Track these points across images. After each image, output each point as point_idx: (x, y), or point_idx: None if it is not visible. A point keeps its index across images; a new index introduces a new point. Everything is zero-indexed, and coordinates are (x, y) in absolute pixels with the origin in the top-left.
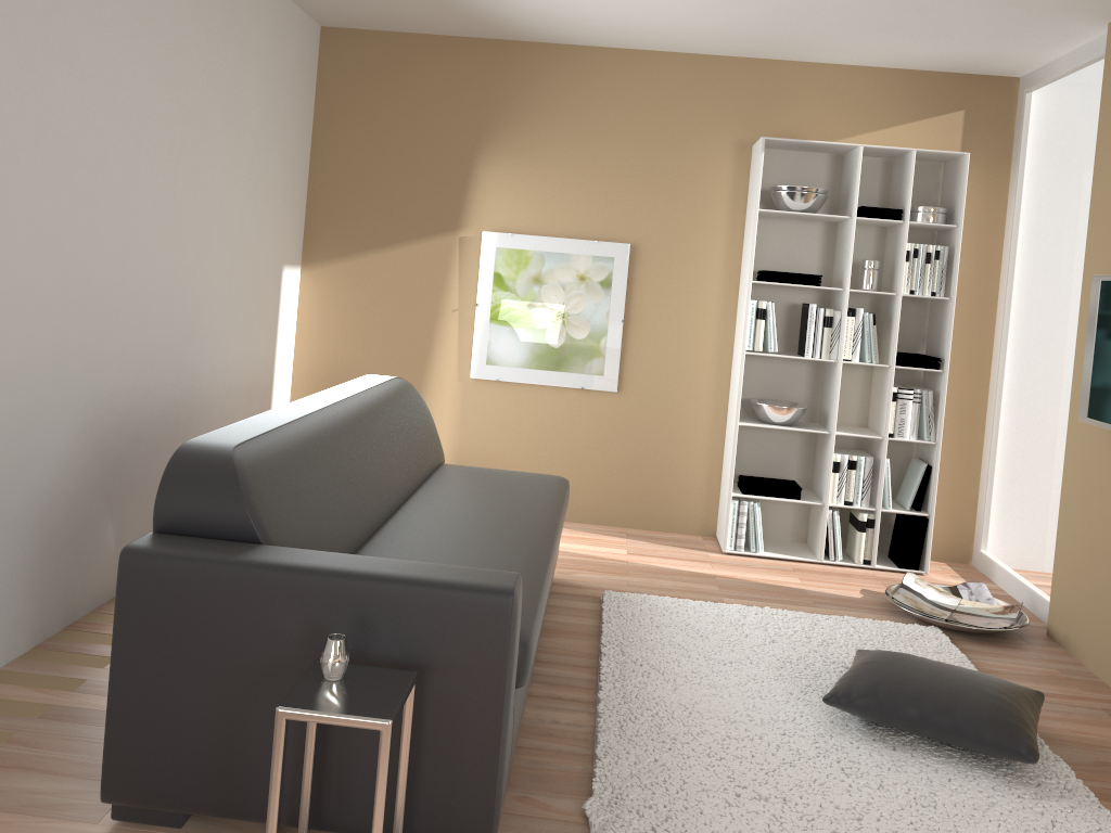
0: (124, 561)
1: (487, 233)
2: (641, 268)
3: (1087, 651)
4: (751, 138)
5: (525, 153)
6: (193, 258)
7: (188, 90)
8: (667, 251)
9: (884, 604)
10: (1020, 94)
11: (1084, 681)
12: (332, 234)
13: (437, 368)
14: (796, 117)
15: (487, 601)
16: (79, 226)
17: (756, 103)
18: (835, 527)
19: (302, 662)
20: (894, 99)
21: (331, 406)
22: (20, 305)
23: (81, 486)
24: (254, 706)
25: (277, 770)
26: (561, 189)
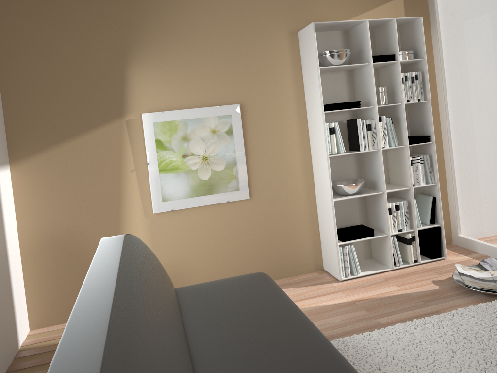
0: None
1: (145, 114)
2: (248, 118)
3: None
4: (296, 27)
5: (159, 57)
6: None
7: None
8: (262, 104)
9: (455, 288)
10: None
11: None
12: (29, 136)
13: (128, 212)
14: (319, 11)
15: None
16: None
17: (295, 6)
18: (396, 246)
19: None
20: None
21: (115, 299)
22: None
23: None
24: None
25: None
26: (188, 76)
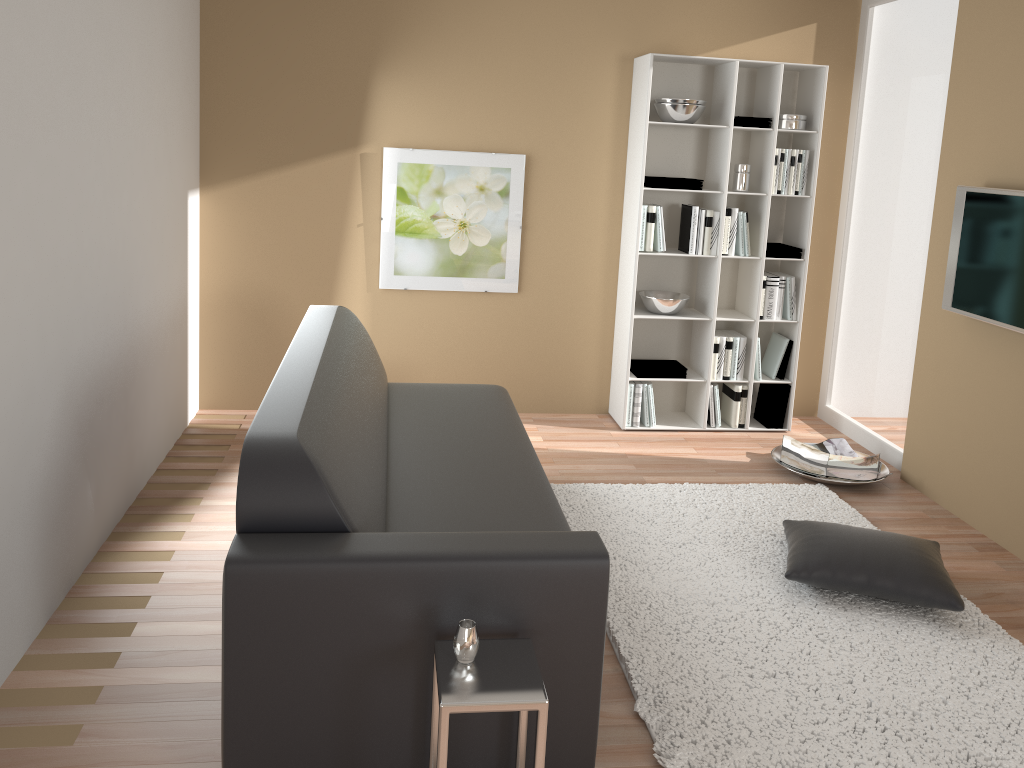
0: (230, 572)
1: (388, 149)
2: (536, 177)
3: (942, 493)
4: (632, 51)
5: (421, 69)
6: (127, 205)
7: (112, 30)
8: (559, 160)
9: (770, 465)
10: (863, 9)
11: (945, 519)
12: (230, 155)
13: (346, 281)
14: (673, 31)
15: (587, 567)
16: (45, 197)
17: (637, 17)
18: (716, 399)
19: (416, 641)
20: (758, 13)
21: (323, 359)
22: (8, 294)
23: (67, 458)
24: (372, 686)
25: (443, 758)
26: (457, 103)
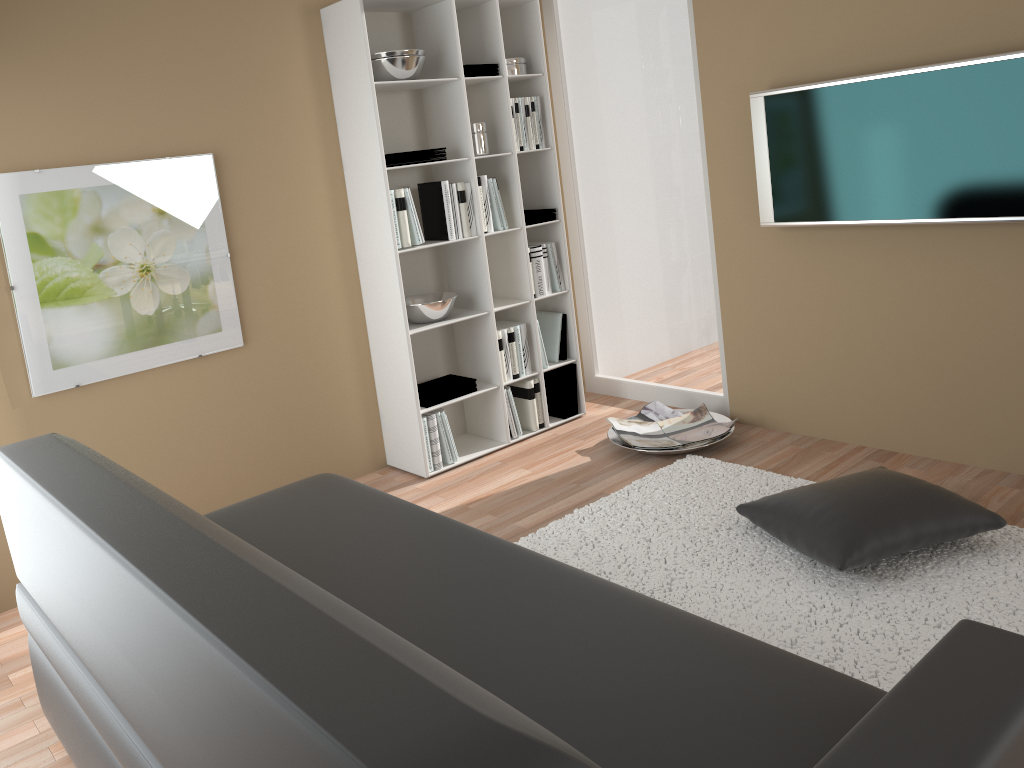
0: None
1: None
2: (232, 182)
3: (794, 420)
4: None
5: (23, 45)
6: None
7: None
8: (257, 154)
9: (615, 456)
10: None
11: (817, 445)
12: None
13: None
14: None
15: None
16: None
17: None
18: (513, 404)
19: None
20: None
21: (194, 525)
22: None
23: None
24: None
25: None
26: (95, 92)
